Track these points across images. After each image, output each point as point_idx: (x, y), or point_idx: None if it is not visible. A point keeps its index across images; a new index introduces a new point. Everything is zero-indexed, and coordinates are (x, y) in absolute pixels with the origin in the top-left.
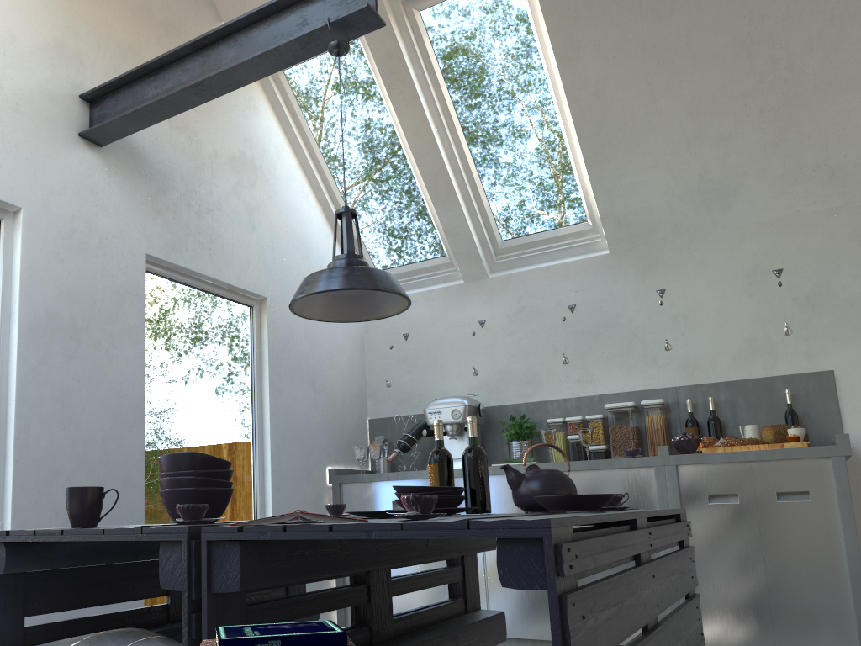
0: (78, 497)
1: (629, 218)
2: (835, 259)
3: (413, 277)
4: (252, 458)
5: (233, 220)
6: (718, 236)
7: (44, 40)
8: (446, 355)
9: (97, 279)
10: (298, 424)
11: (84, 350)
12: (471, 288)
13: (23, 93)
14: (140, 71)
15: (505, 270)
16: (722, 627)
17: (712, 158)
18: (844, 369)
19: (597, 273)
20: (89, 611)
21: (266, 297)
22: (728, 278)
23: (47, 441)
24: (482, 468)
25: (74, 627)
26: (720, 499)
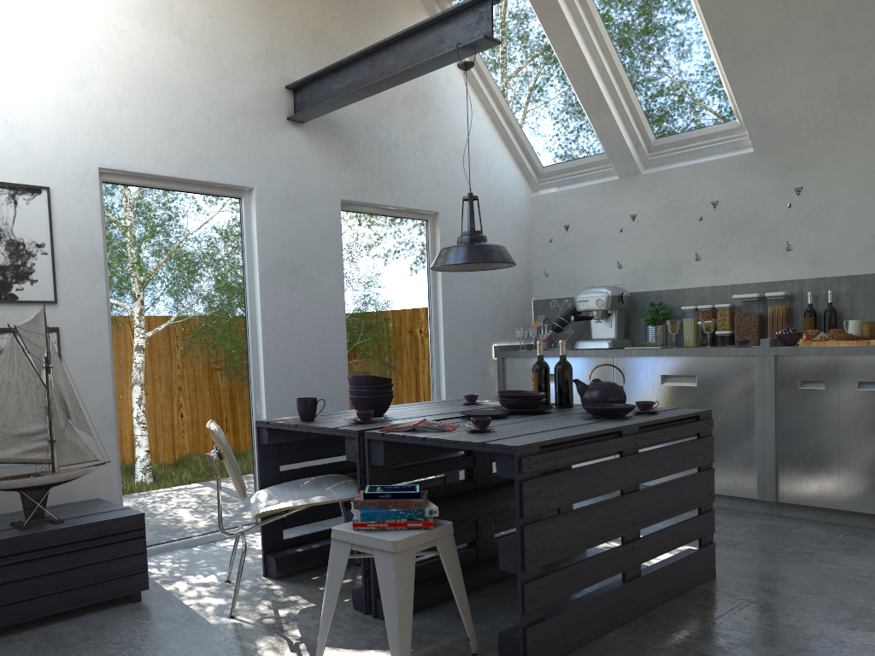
0: (303, 404)
1: (771, 120)
2: None
3: (574, 173)
4: (429, 342)
5: (408, 153)
6: (859, 135)
7: (258, 51)
8: (601, 245)
9: (306, 228)
10: (466, 312)
11: (301, 281)
12: (625, 184)
13: (247, 100)
14: (327, 70)
15: (658, 166)
16: (798, 486)
17: (850, 65)
18: None
19: (740, 171)
20: None
21: (438, 211)
22: (863, 177)
23: (282, 347)
24: (566, 377)
25: (306, 471)
26: (810, 384)
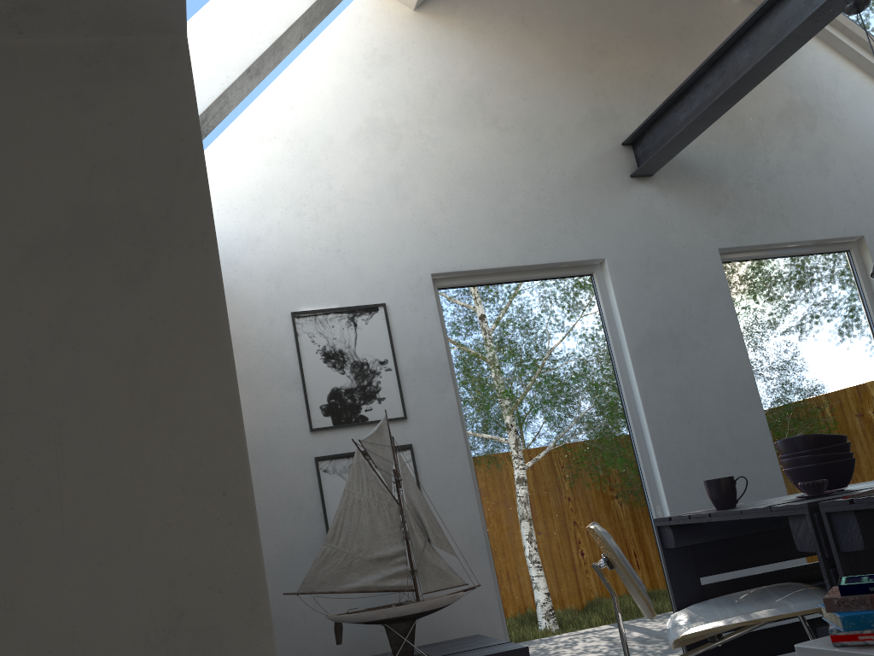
0: (714, 487)
1: None
2: None
3: None
4: None
5: (799, 175)
6: None
7: (582, 117)
8: None
9: (680, 290)
10: None
11: (686, 353)
12: None
13: (579, 169)
14: (667, 104)
15: None
16: None
17: None
18: None
19: None
20: (754, 571)
21: (863, 235)
22: None
23: (677, 436)
24: None
25: (741, 584)
26: None
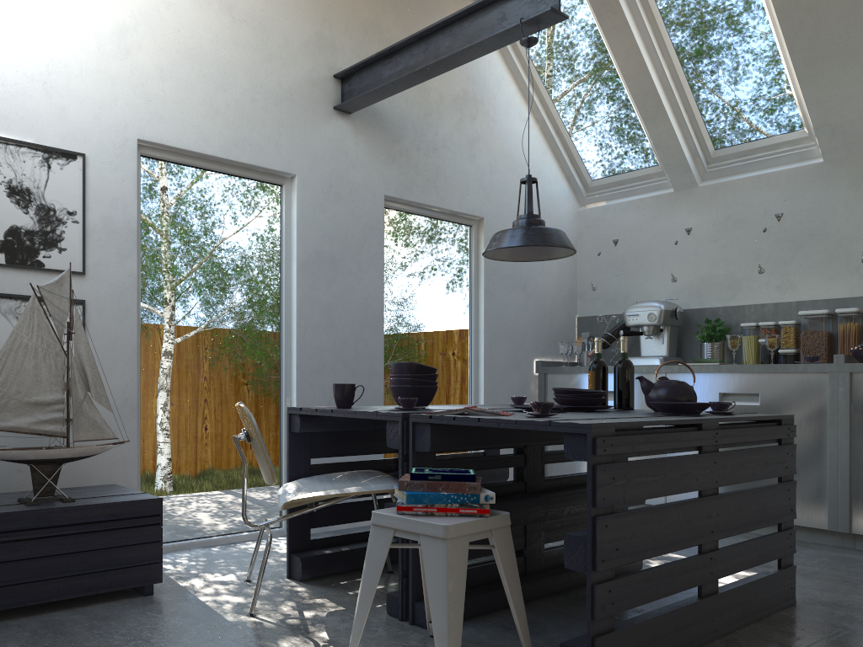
0: (340, 390)
1: (844, 127)
2: None
3: (625, 186)
4: (468, 352)
5: (455, 154)
6: None
7: (307, 37)
8: (652, 260)
9: (348, 221)
10: (508, 324)
11: (340, 276)
12: (680, 197)
13: (294, 85)
14: (378, 56)
15: (716, 178)
16: None
17: None
18: None
19: (808, 182)
20: (346, 460)
21: (484, 217)
22: None
23: (317, 343)
24: (628, 376)
25: (338, 467)
26: None
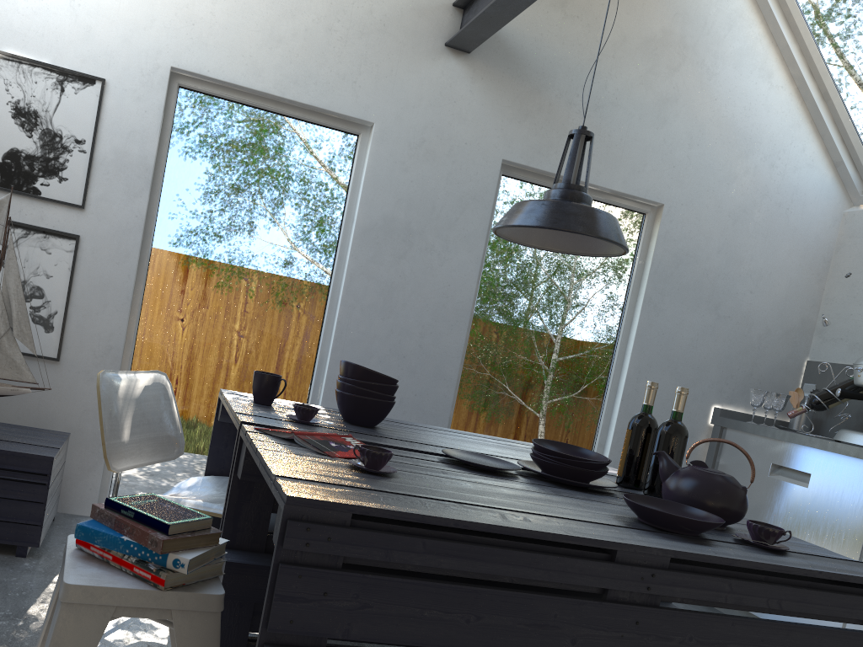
0: (256, 380)
1: None
2: None
3: None
4: (605, 376)
5: (632, 116)
6: None
7: None
8: None
9: (440, 186)
10: (677, 350)
11: (415, 252)
12: None
13: (392, 14)
14: None
15: None
16: None
17: None
18: None
19: None
20: None
21: (664, 204)
22: None
23: (365, 327)
24: (669, 448)
25: None
26: None
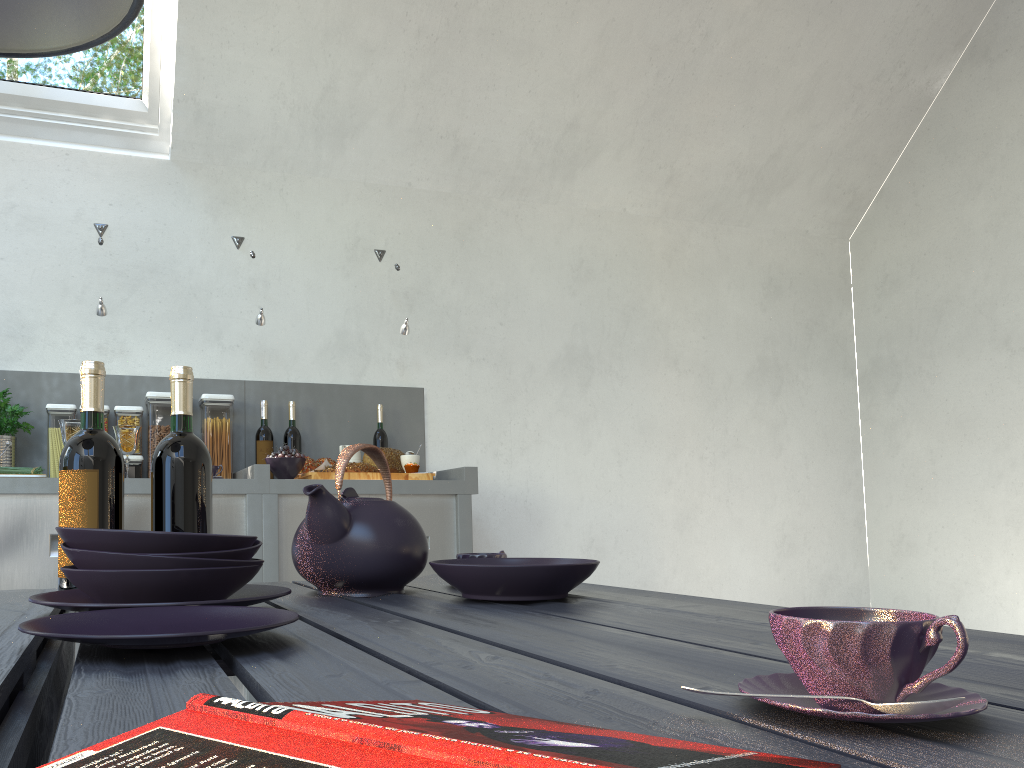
0: None
1: (215, 115)
2: (438, 255)
3: None
4: None
5: None
6: (319, 185)
7: None
8: None
9: None
10: None
11: None
12: None
13: None
14: None
15: None
16: None
17: (346, 72)
18: (434, 389)
19: (148, 186)
20: None
21: None
22: (325, 246)
23: None
24: (208, 487)
25: None
26: None
